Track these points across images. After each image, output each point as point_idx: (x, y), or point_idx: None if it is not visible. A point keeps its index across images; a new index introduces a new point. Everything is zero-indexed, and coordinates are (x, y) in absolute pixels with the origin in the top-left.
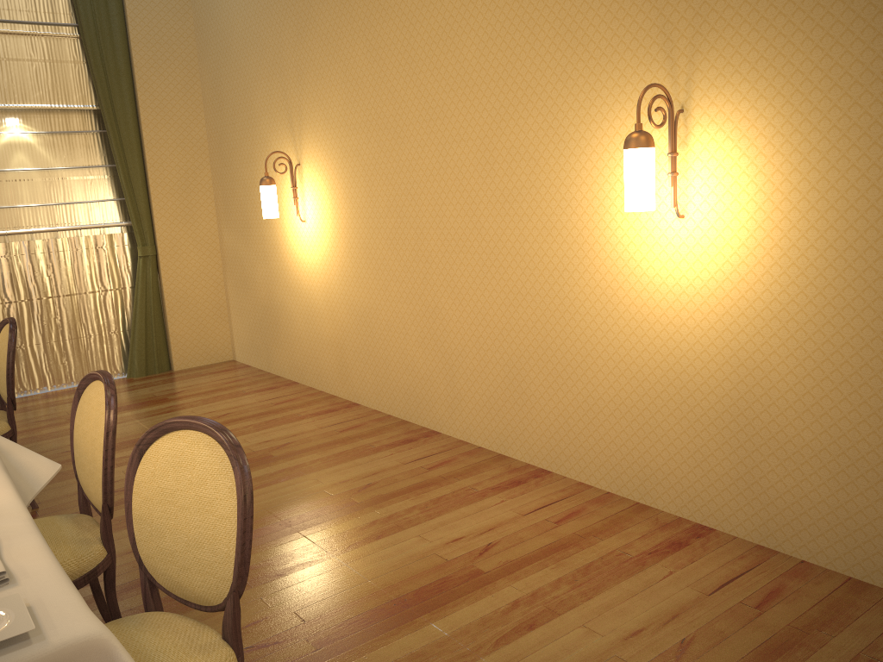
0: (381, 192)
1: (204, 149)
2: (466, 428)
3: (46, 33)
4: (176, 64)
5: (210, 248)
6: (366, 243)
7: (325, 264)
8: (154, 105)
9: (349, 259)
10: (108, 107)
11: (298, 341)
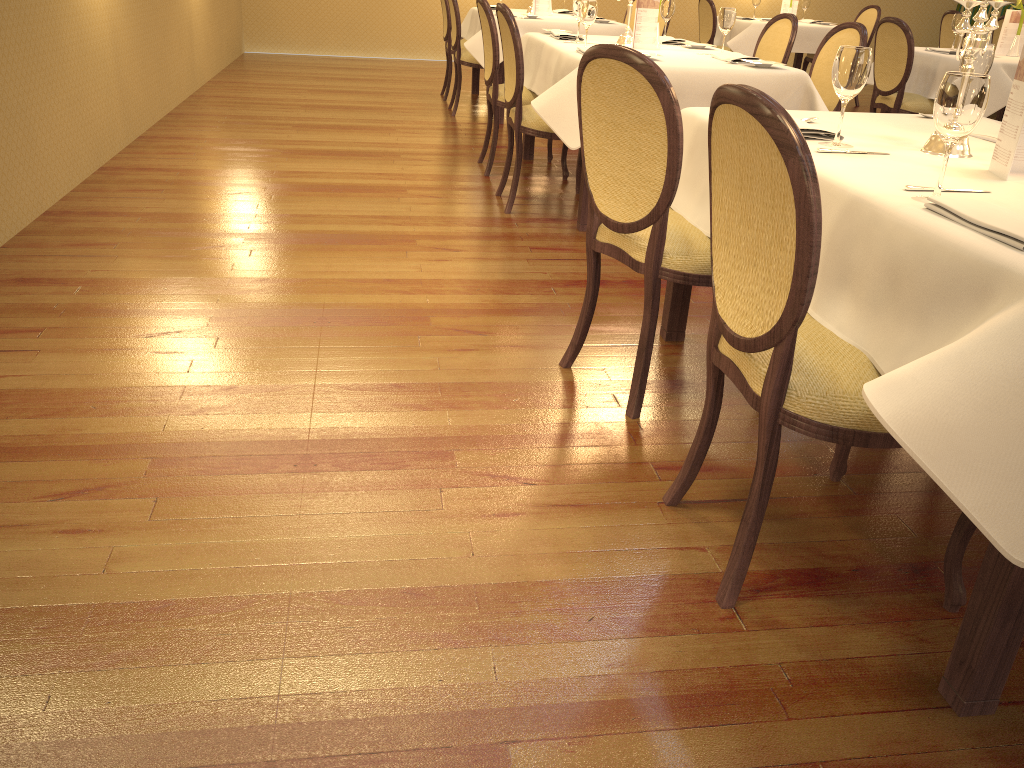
0: None
1: None
2: None
3: None
4: None
5: None
6: None
7: None
8: None
9: None
10: None
11: None
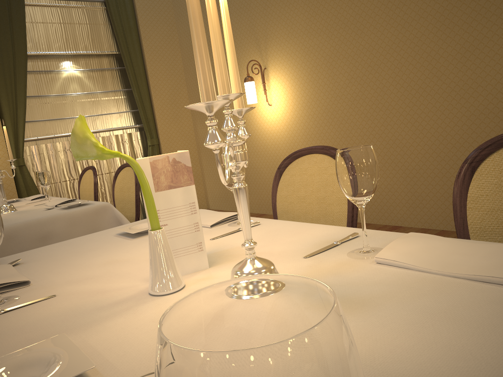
0: (342, 71)
1: (182, 76)
2: (427, 219)
3: (86, 6)
4: (163, 23)
5: (190, 138)
6: (328, 108)
7: (290, 130)
8: (152, 49)
9: (312, 123)
10: (125, 51)
11: (265, 186)
